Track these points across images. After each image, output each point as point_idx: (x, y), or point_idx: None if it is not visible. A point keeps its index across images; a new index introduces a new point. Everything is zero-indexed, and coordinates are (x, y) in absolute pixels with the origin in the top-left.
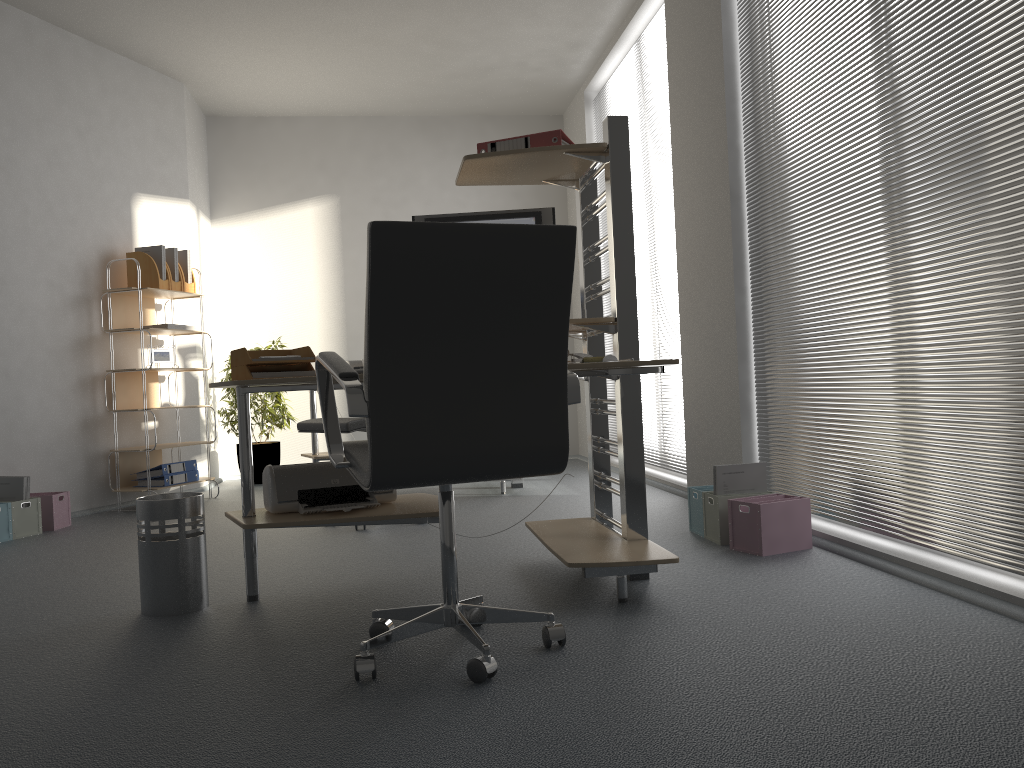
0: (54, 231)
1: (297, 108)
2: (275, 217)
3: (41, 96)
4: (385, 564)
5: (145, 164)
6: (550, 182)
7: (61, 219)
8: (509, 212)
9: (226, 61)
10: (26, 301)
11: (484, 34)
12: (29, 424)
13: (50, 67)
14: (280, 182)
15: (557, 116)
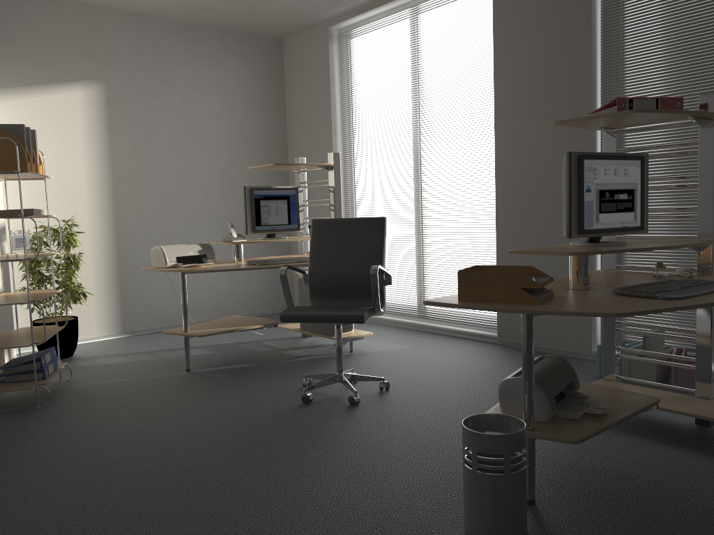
0: None
1: None
2: (43, 96)
3: None
4: None
5: None
6: (604, 129)
7: None
8: (625, 154)
9: None
10: None
11: None
12: None
13: None
14: (47, 62)
15: (279, 40)
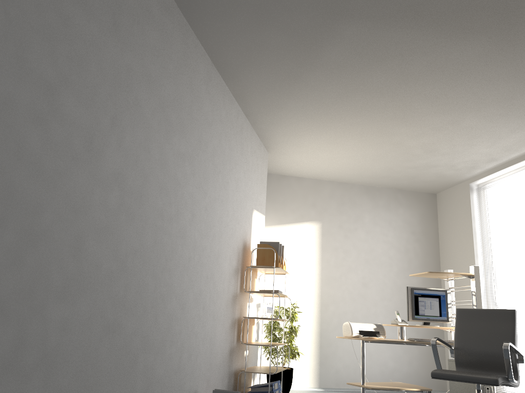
0: (233, 227)
1: (308, 173)
2: (287, 230)
3: (237, 149)
4: None
5: (257, 193)
6: None
7: (235, 220)
8: None
9: (306, 144)
10: (223, 268)
11: (456, 148)
12: (216, 350)
13: (240, 135)
14: (291, 211)
15: (433, 194)
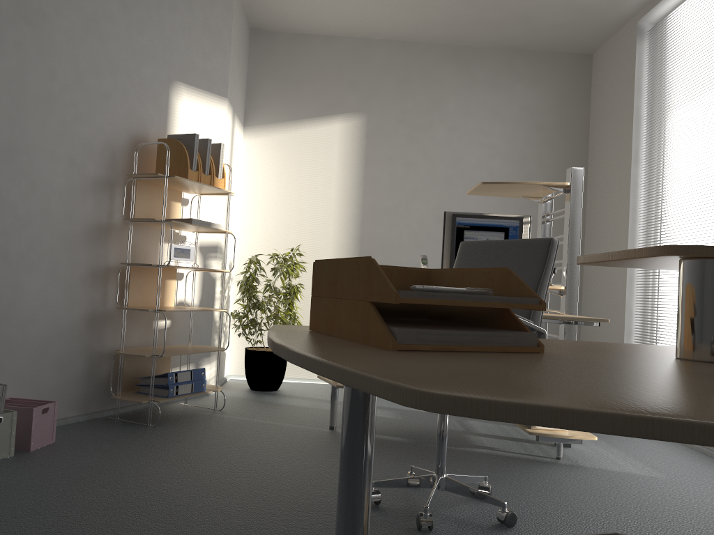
0: (82, 104)
1: (338, 25)
2: (304, 130)
3: None
4: None
5: (188, 54)
6: None
7: (92, 92)
8: None
9: None
10: (40, 176)
11: None
12: (25, 316)
13: None
14: (312, 97)
15: (586, 55)
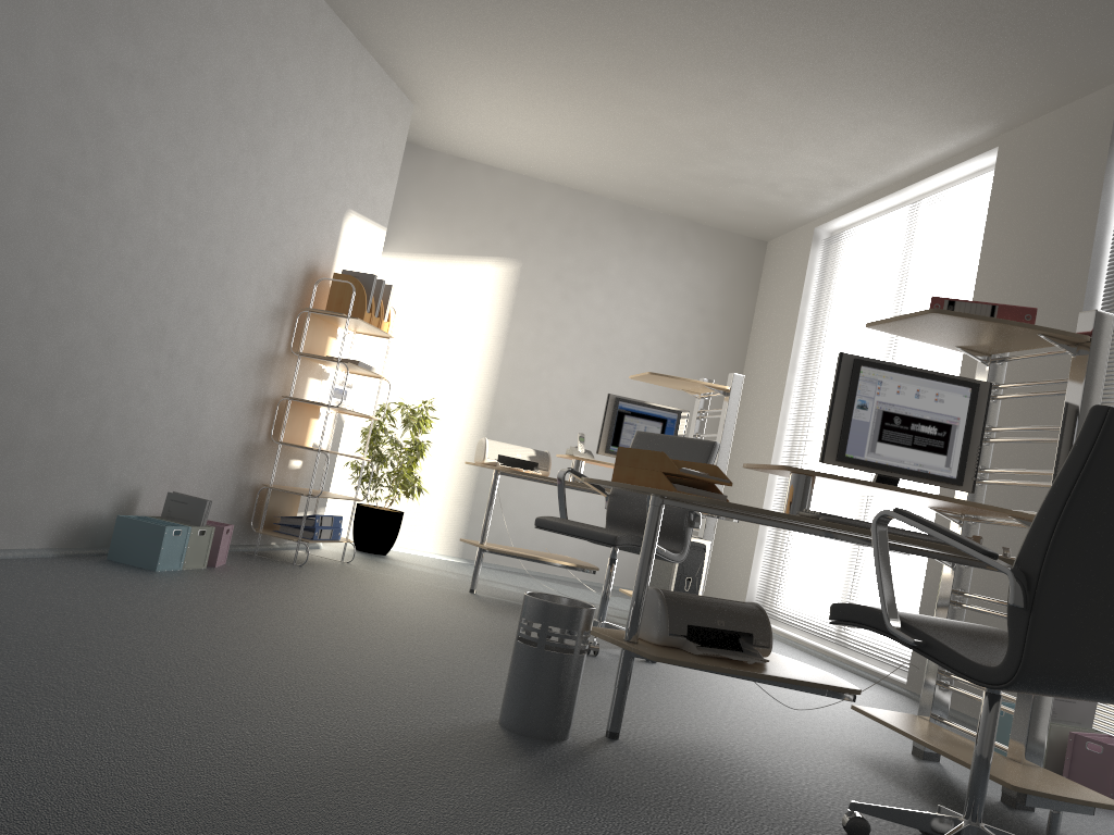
0: (278, 231)
1: (507, 161)
2: (449, 267)
3: (306, 85)
4: (694, 716)
5: (364, 181)
6: (963, 350)
7: (287, 220)
8: (944, 375)
9: (479, 98)
10: (236, 301)
11: (764, 148)
12: (203, 437)
13: (321, 56)
14: (464, 232)
15: (761, 241)
